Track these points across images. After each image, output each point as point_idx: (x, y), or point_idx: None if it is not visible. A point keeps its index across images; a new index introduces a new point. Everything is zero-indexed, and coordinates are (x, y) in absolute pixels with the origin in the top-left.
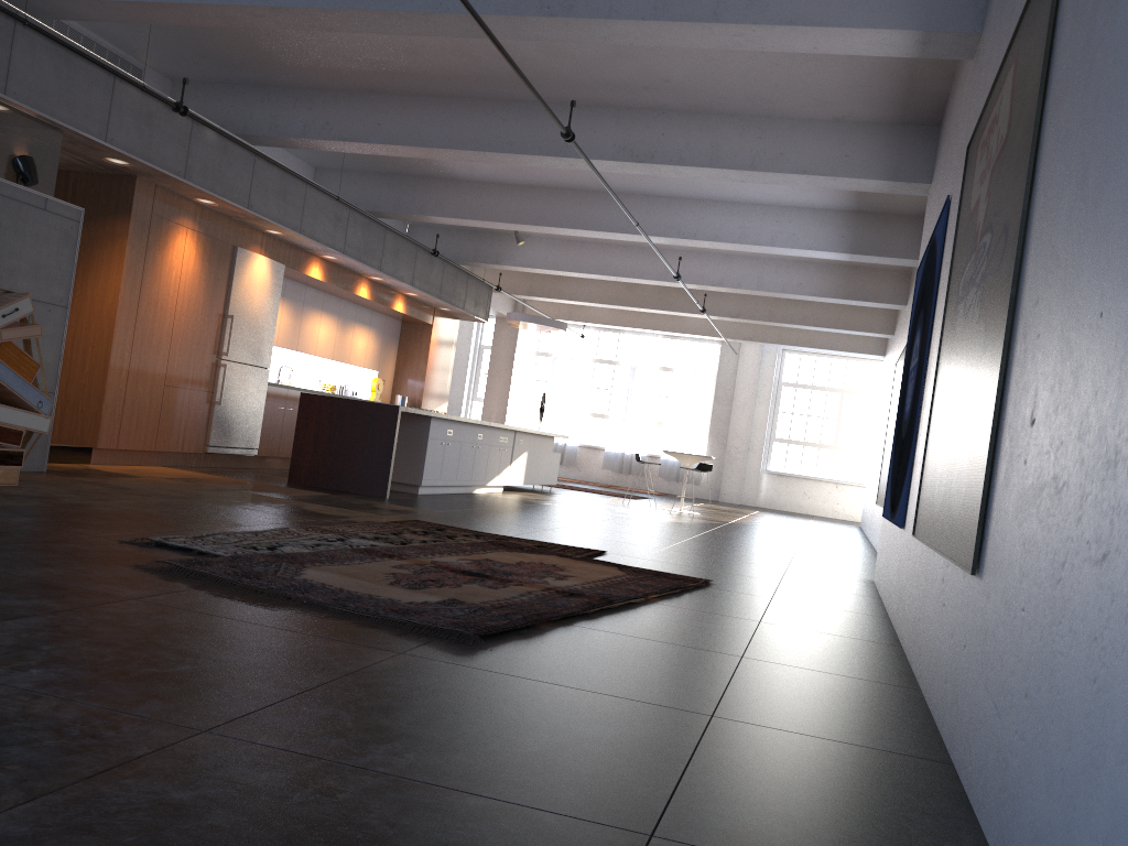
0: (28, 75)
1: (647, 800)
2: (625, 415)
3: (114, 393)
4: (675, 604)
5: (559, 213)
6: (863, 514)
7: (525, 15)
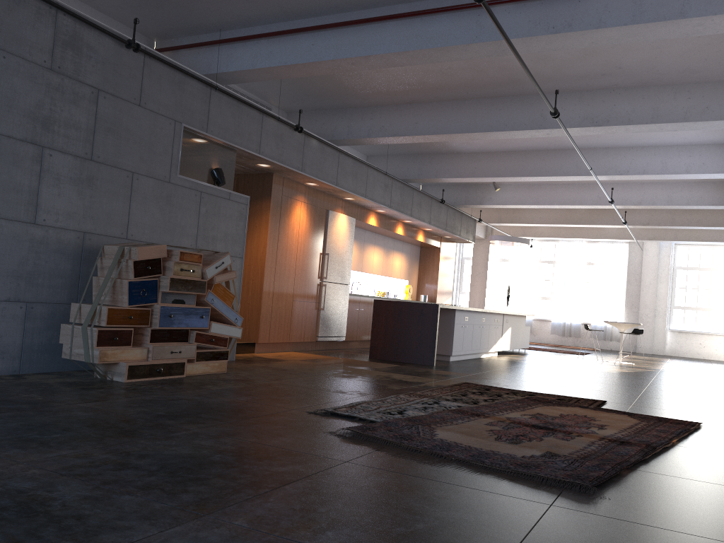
0: (218, 119)
1: None
2: (563, 297)
3: (265, 308)
4: (695, 446)
5: (528, 167)
6: None
7: (537, 35)
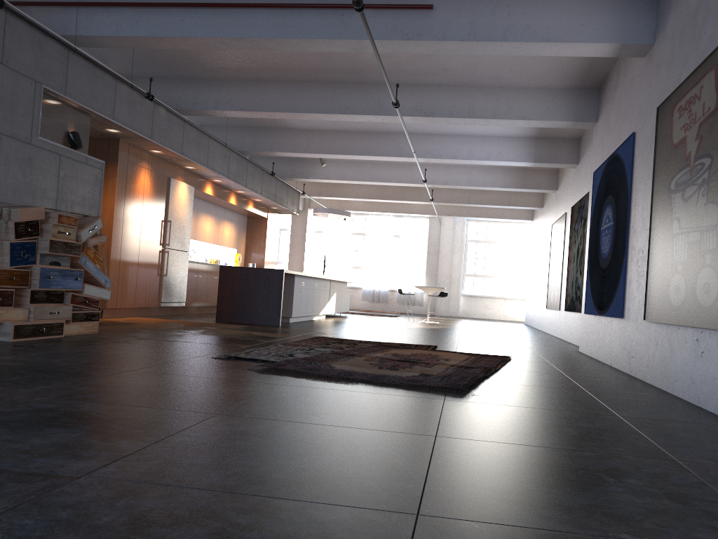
0: (75, 82)
1: (652, 448)
2: (373, 266)
3: (113, 273)
4: (514, 369)
5: (357, 146)
6: (527, 316)
7: (393, 40)
